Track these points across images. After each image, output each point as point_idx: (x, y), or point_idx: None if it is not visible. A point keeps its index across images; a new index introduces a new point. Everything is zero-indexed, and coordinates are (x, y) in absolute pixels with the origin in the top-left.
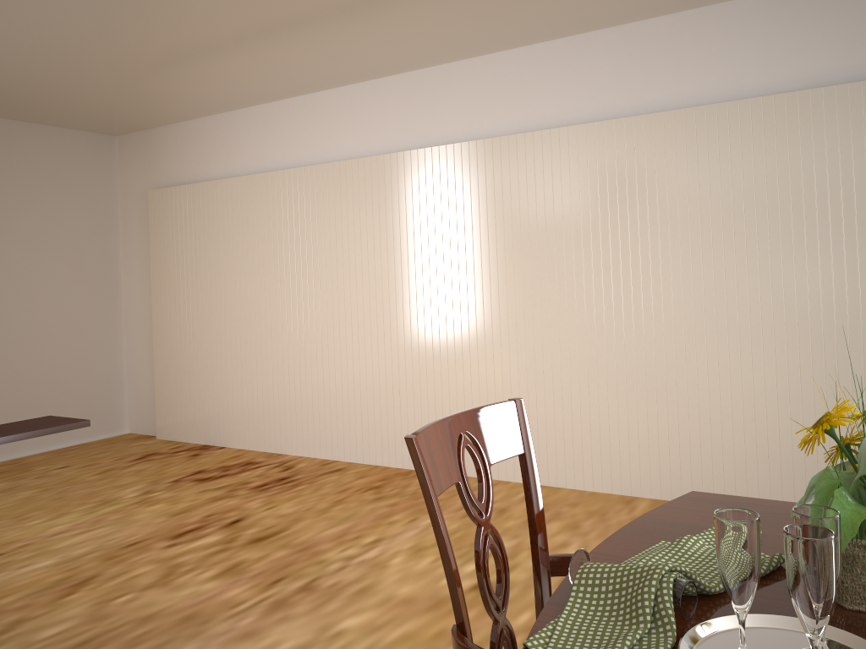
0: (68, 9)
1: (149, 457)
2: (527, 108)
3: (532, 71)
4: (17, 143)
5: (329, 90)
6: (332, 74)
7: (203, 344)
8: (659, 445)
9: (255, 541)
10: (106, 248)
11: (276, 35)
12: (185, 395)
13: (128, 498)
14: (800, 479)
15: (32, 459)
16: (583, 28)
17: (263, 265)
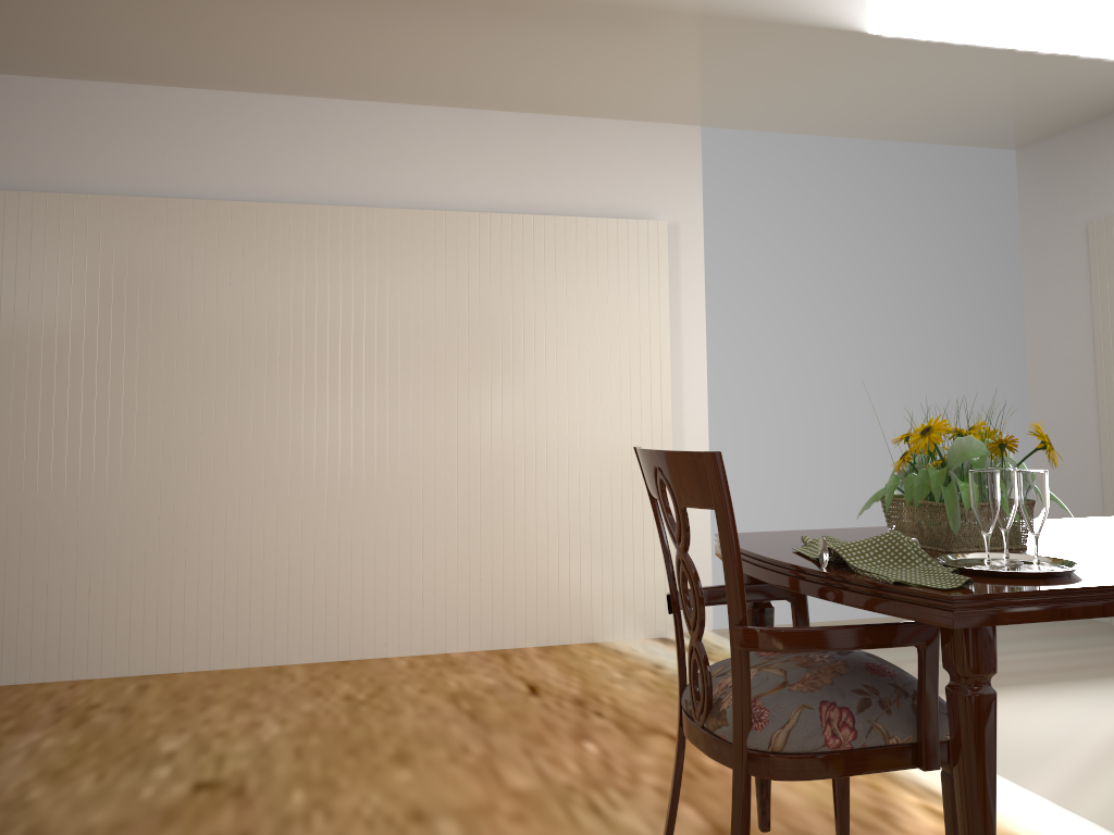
0: None
1: None
2: (155, 166)
3: (167, 120)
4: None
5: None
6: None
7: None
8: (314, 596)
9: None
10: None
11: None
12: None
13: None
14: (464, 612)
15: None
16: (248, 86)
17: None
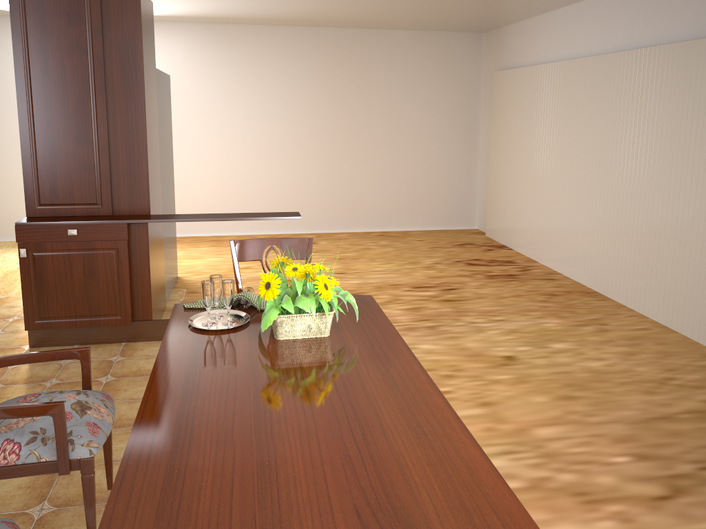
0: None
1: (465, 245)
2: (705, 16)
3: None
4: (419, 44)
5: (587, 0)
6: None
7: (508, 180)
8: None
9: (445, 300)
10: (471, 109)
11: None
12: (498, 211)
13: (424, 263)
14: None
15: (413, 232)
16: None
17: (539, 131)
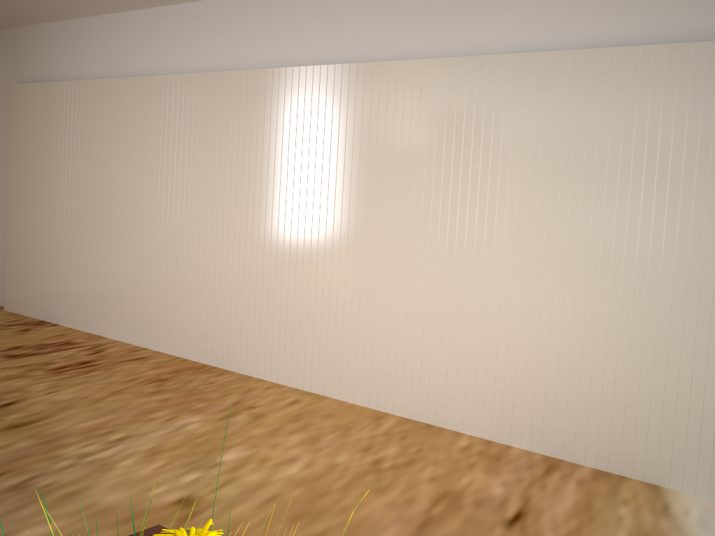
0: None
1: None
2: (334, 41)
3: (342, 6)
4: None
5: (168, 6)
6: None
7: (46, 230)
8: (412, 370)
9: (11, 427)
10: None
11: None
12: (29, 275)
13: None
14: (528, 416)
15: None
16: None
17: (99, 164)
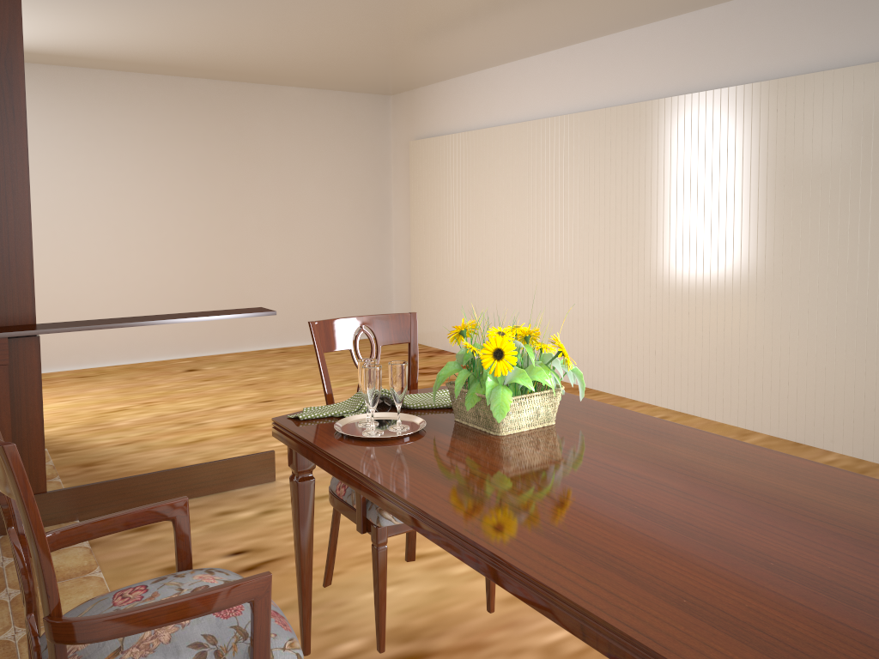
0: (314, 22)
1: (397, 354)
2: (691, 71)
3: (697, 35)
4: (315, 106)
5: (538, 56)
6: (532, 44)
7: (443, 269)
8: (779, 388)
9: None
10: (381, 188)
11: (466, 23)
12: (430, 309)
13: None
14: None
15: None
16: None
17: (484, 207)
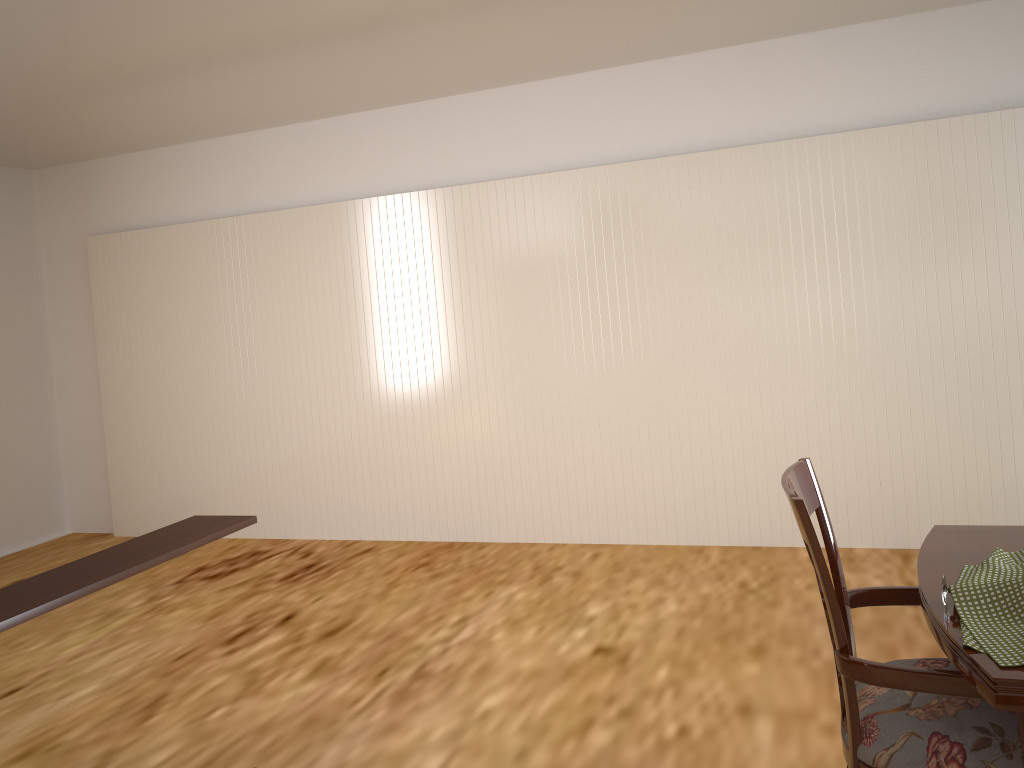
0: (71, 37)
1: None
2: (568, 143)
3: (572, 103)
4: None
5: (327, 119)
6: (340, 103)
7: (175, 419)
8: (725, 491)
9: (327, 635)
10: (31, 309)
11: (301, 64)
12: (153, 482)
13: (133, 607)
14: (865, 512)
15: None
16: (629, 60)
17: (252, 323)
